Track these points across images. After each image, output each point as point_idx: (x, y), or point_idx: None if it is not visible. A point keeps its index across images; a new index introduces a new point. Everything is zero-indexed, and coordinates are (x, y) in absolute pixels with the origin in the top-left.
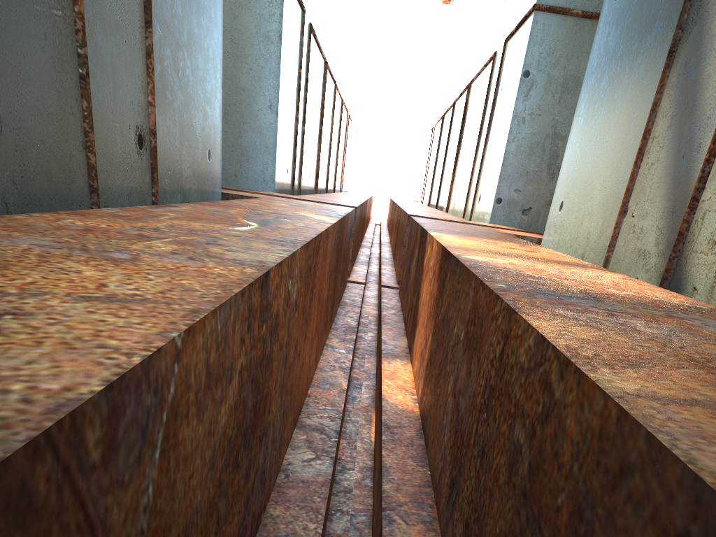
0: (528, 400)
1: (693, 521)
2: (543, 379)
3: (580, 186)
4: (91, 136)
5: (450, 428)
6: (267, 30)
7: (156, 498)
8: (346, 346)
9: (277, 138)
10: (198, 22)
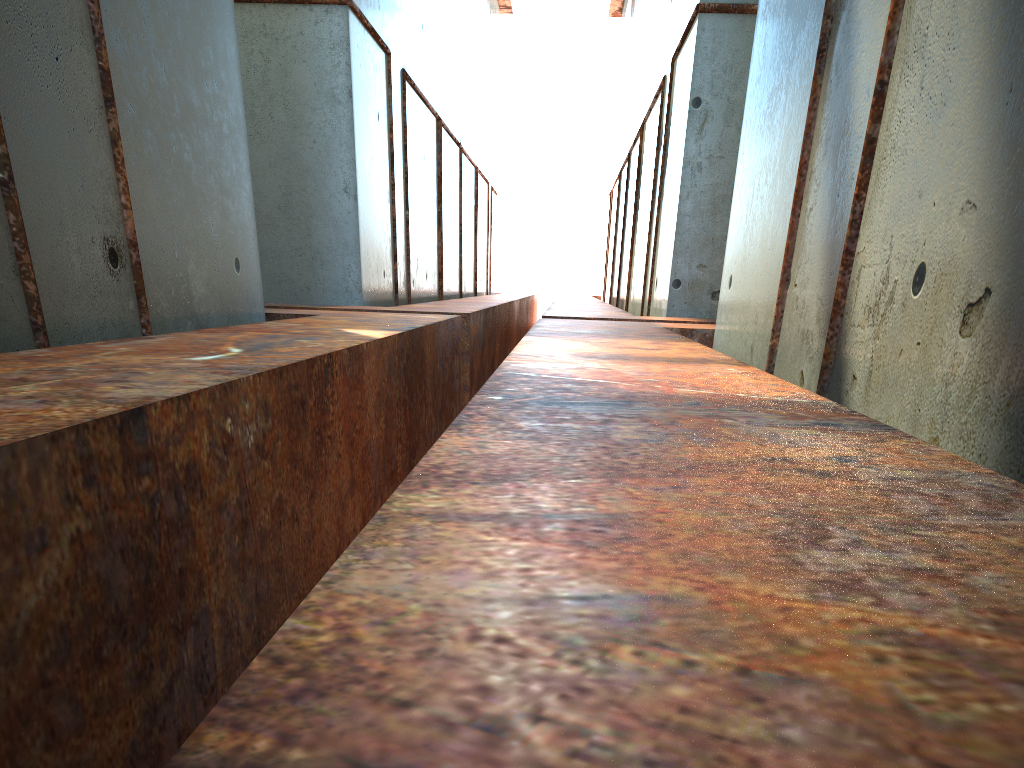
0: None
1: None
2: None
3: (746, 251)
4: (25, 258)
5: None
6: (331, 87)
7: None
8: None
9: (360, 230)
10: (197, 90)
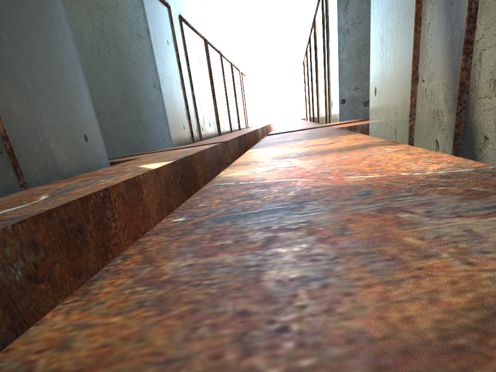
0: None
1: None
2: None
3: (384, 69)
4: None
5: None
6: (137, 30)
7: None
8: None
9: (165, 106)
10: (41, 39)
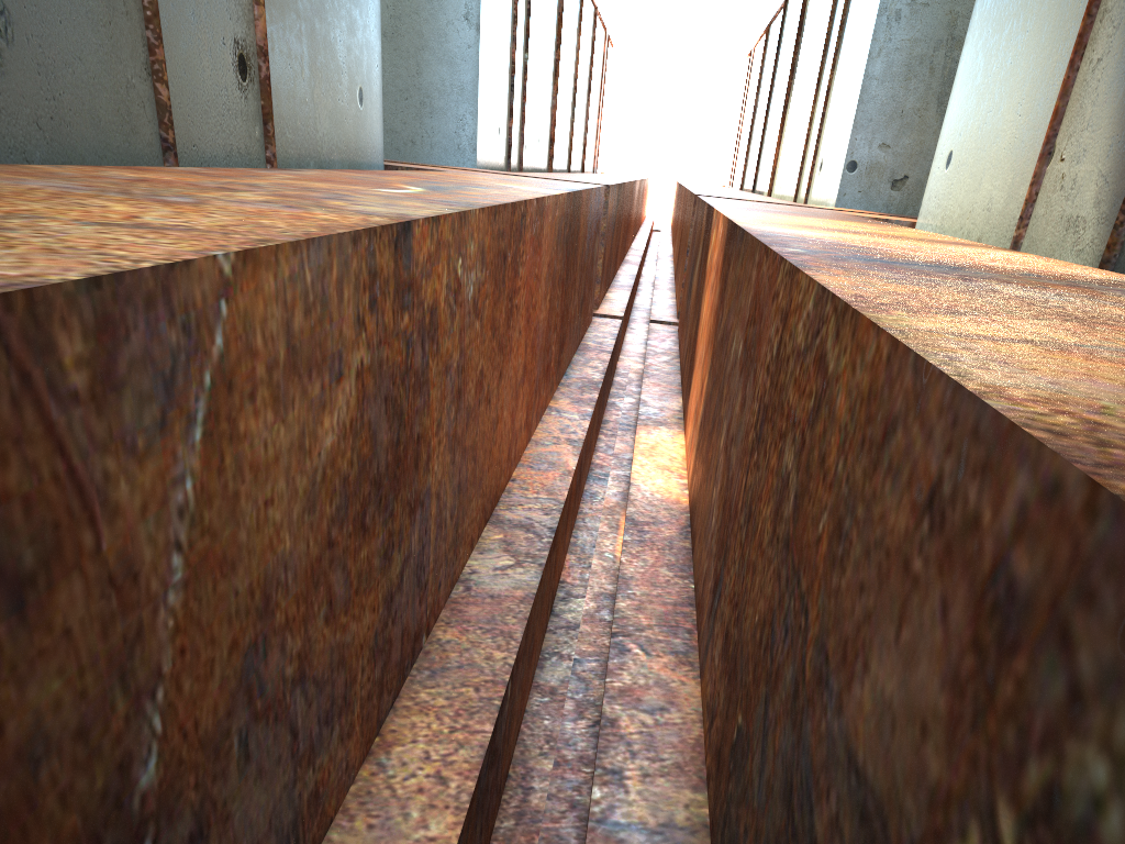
0: (801, 398)
1: (947, 455)
2: (818, 354)
3: (980, 119)
4: (159, 54)
5: (719, 502)
6: None
7: (201, 504)
8: (581, 409)
9: (480, 72)
10: None
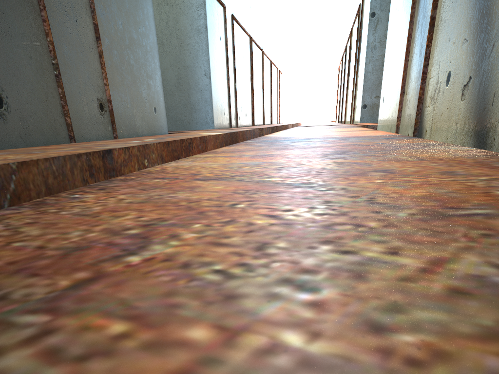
0: None
1: None
2: None
3: (389, 83)
4: (66, 108)
5: None
6: (197, 25)
7: None
8: None
9: (212, 93)
10: (135, 31)
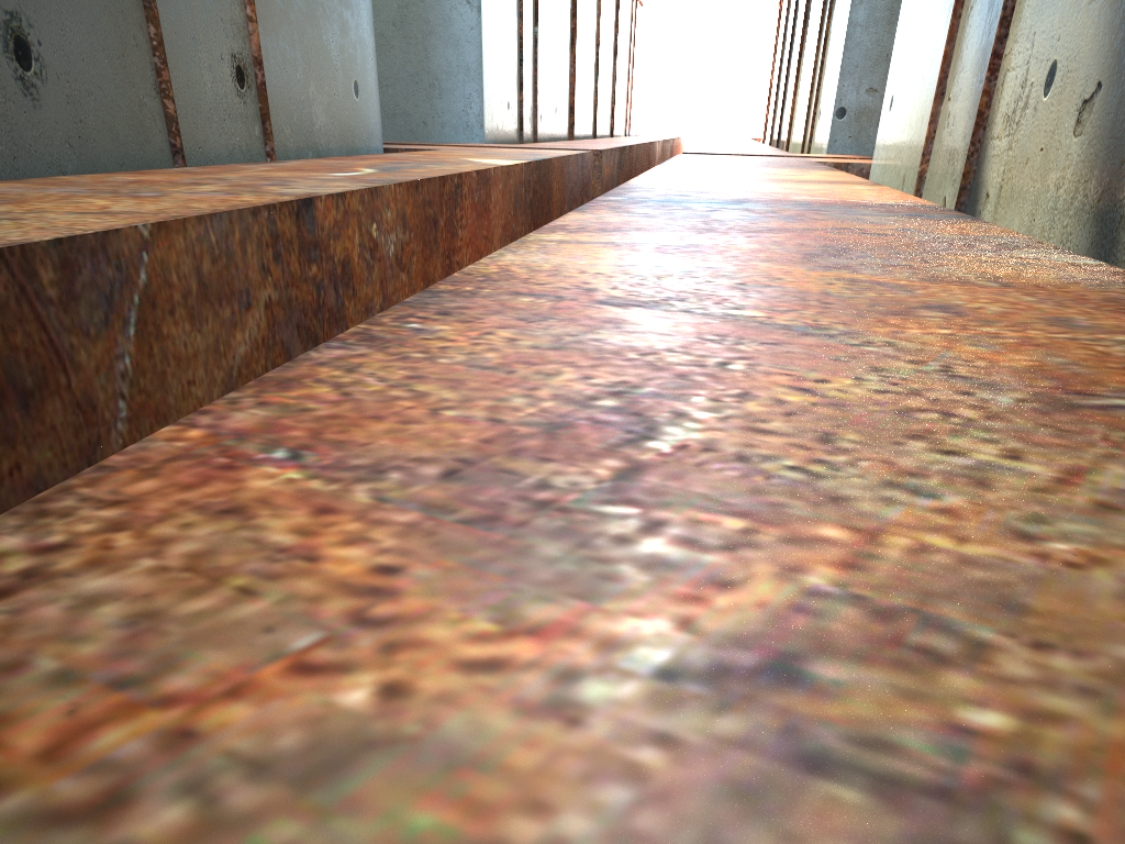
0: None
1: None
2: None
3: (909, 64)
4: (165, 75)
5: None
6: None
7: (137, 374)
8: None
9: (483, 51)
10: None
